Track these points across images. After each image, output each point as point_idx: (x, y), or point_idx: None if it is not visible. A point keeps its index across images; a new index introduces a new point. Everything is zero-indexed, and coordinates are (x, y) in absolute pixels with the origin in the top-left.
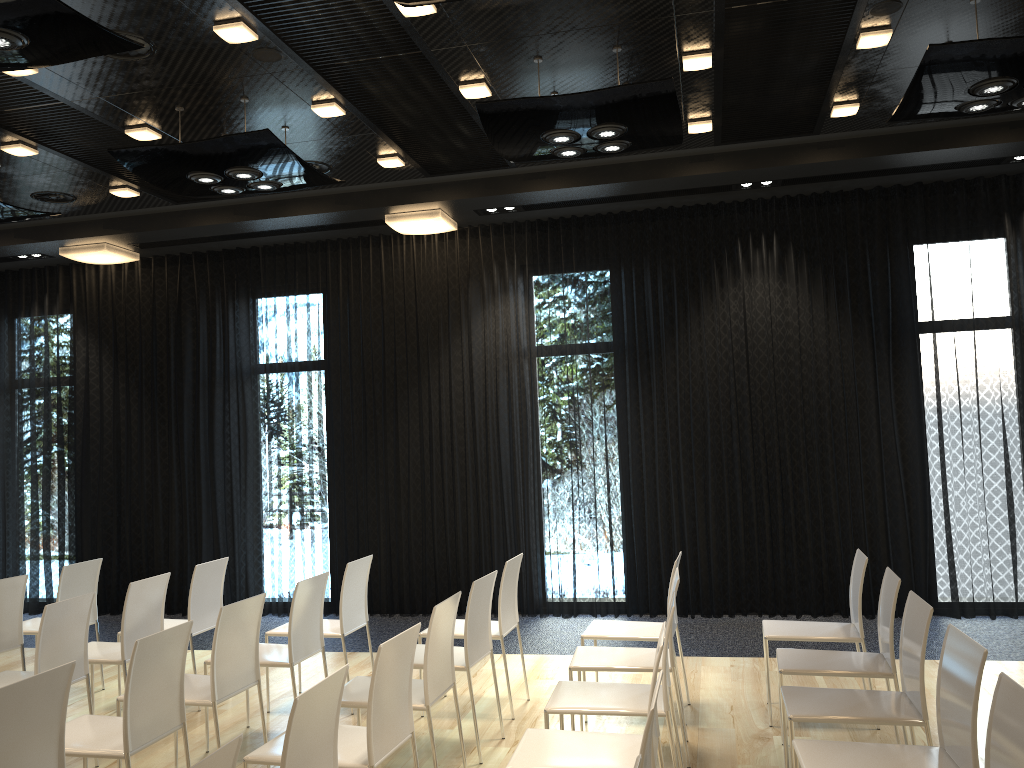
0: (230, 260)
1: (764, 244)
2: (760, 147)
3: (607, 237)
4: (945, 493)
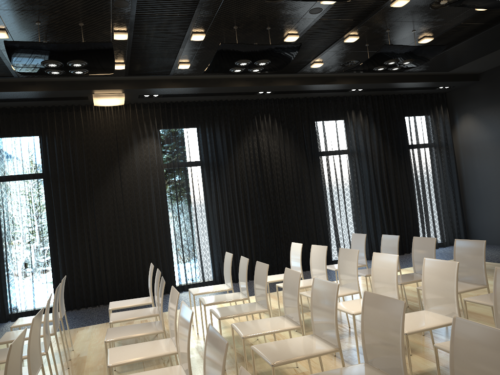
0: None
1: (265, 118)
2: (274, 77)
3: (199, 112)
4: (335, 217)
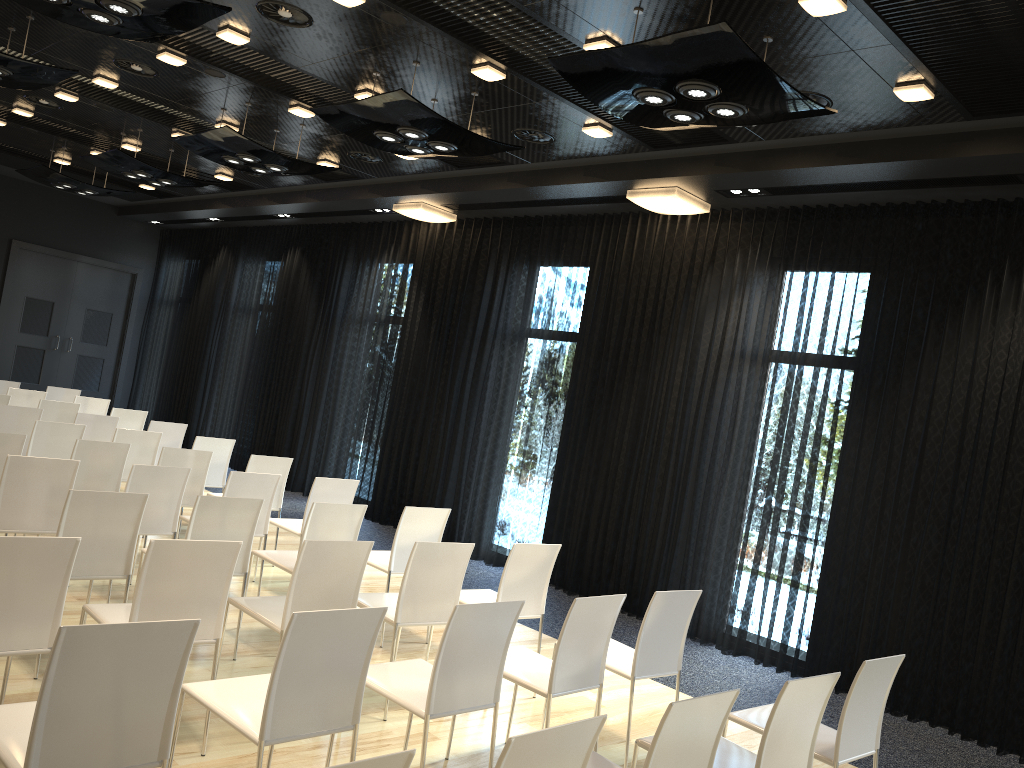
0: (518, 227)
1: None
2: None
3: (865, 232)
4: None
